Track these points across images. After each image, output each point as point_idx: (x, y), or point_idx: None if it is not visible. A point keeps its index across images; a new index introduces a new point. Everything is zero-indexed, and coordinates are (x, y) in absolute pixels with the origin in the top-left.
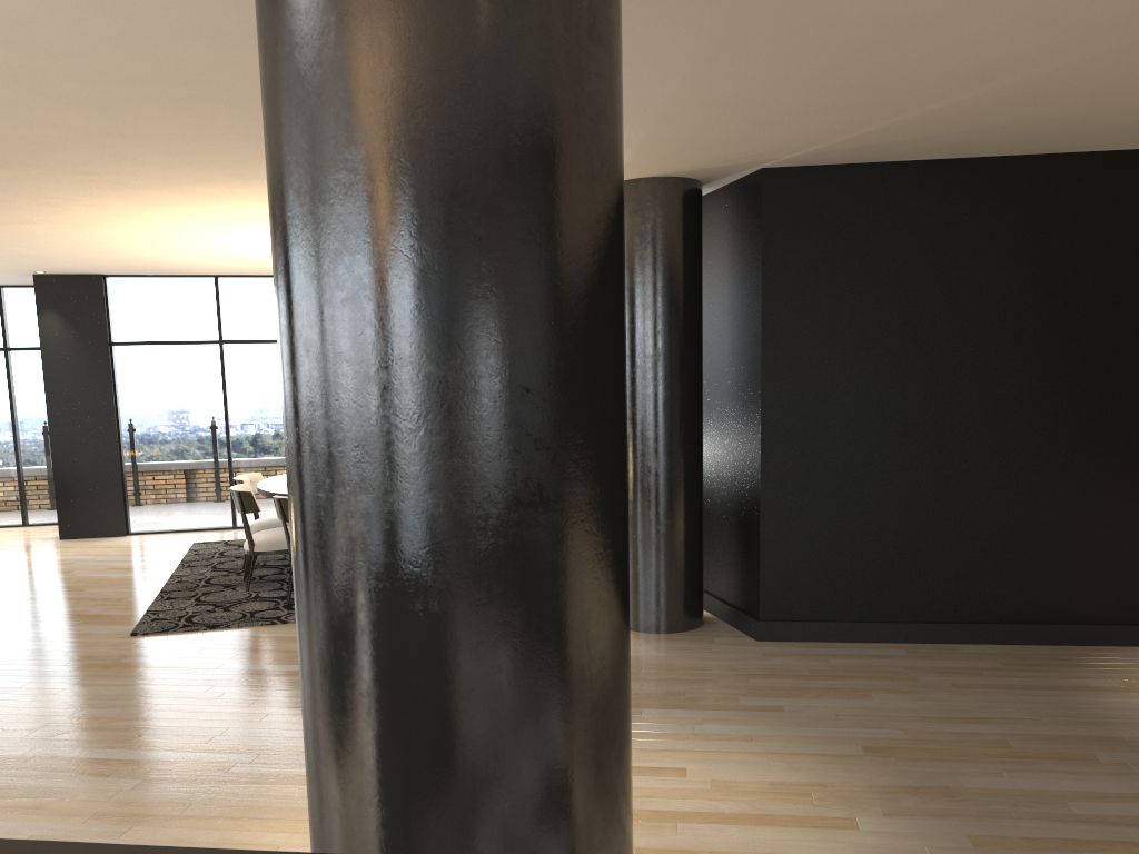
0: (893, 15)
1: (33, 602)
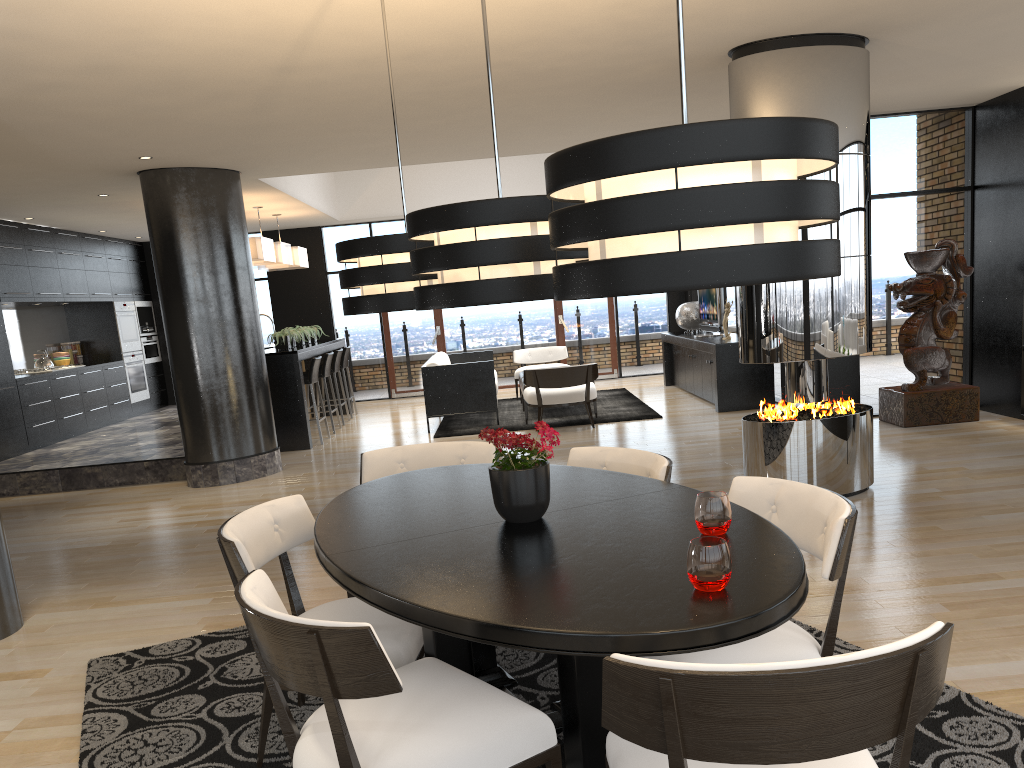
0: None
1: (932, 573)
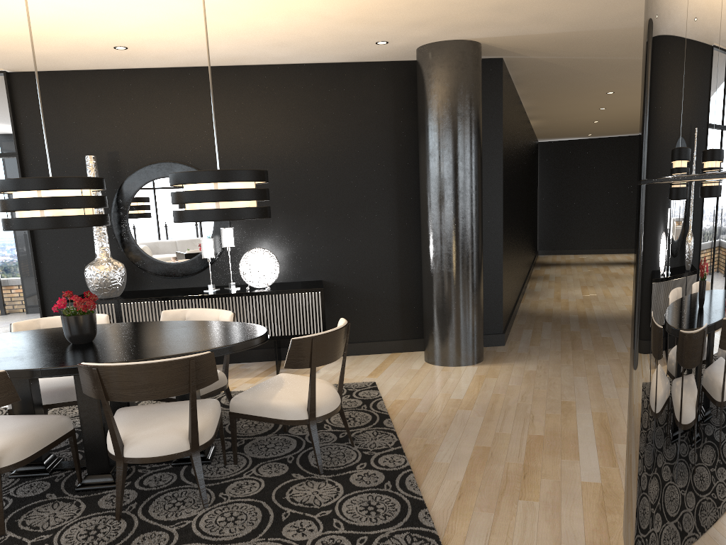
0: None
1: None
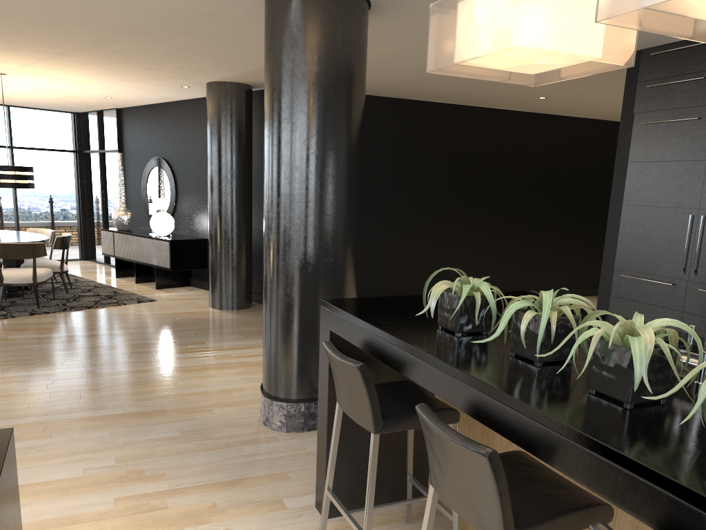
0: (400, 53)
1: None
